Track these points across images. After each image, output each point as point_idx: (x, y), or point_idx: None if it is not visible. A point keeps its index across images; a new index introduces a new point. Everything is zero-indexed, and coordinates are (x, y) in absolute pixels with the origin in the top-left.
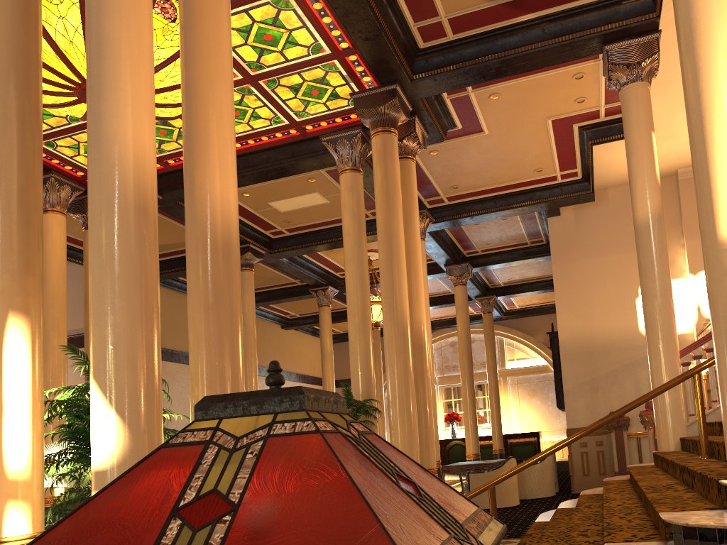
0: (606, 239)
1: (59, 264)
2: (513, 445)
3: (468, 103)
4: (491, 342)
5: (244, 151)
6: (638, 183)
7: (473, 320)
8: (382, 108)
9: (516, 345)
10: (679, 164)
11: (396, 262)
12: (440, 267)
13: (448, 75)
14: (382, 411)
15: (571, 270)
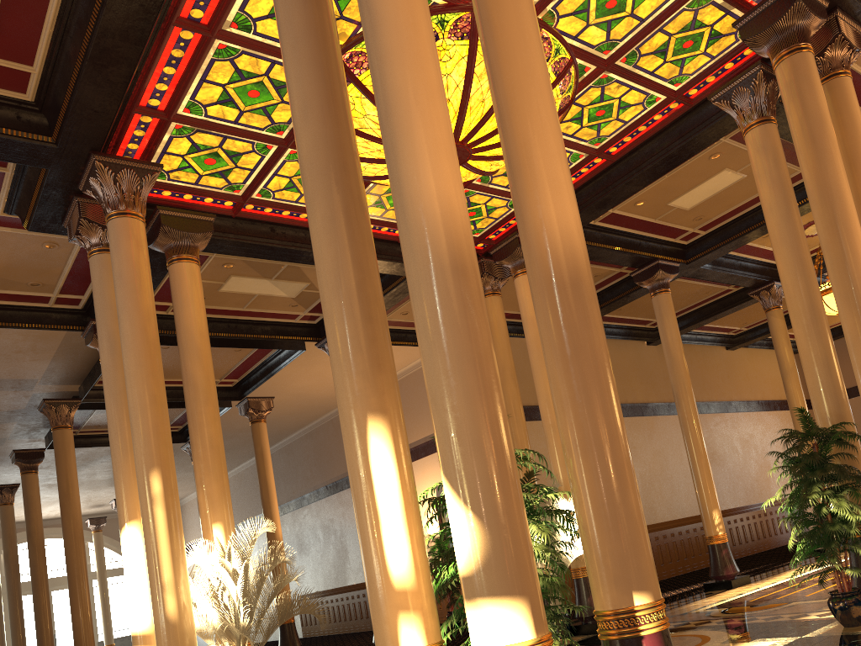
0: None
1: None
2: None
3: None
4: None
5: (622, 153)
6: None
7: None
8: (781, 23)
9: None
10: None
11: (843, 226)
12: None
13: None
14: None
15: None
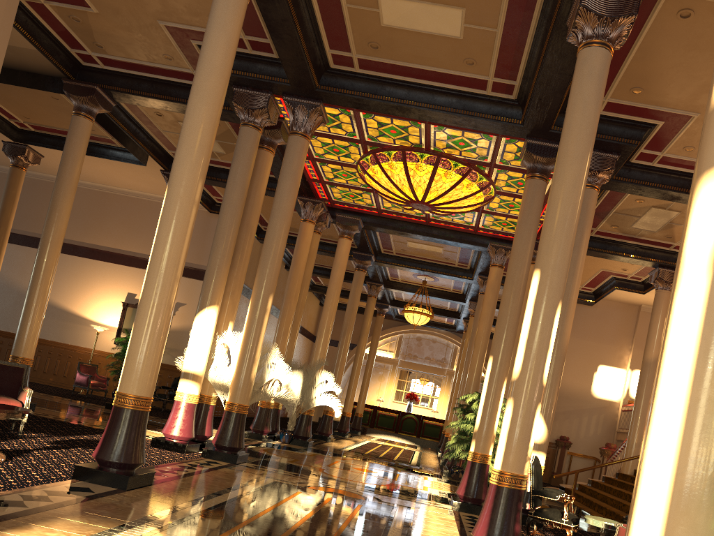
0: (588, 329)
1: (306, 257)
2: None
3: None
4: None
5: (433, 225)
6: (652, 340)
7: (442, 327)
8: None
9: None
10: (644, 302)
11: None
12: (462, 298)
13: None
14: (369, 378)
15: None
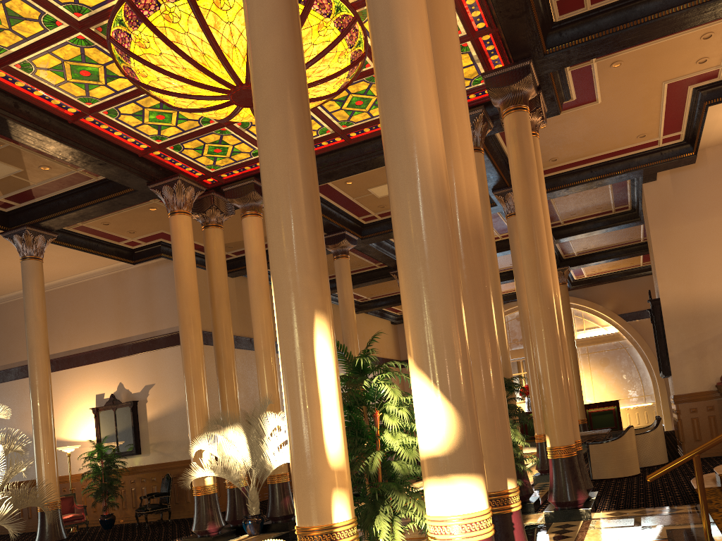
0: (707, 201)
1: (190, 263)
2: (592, 414)
3: (588, 74)
4: (567, 313)
5: (359, 140)
6: None
7: None
8: (515, 86)
9: (584, 315)
10: None
11: (539, 240)
12: None
13: (582, 47)
14: None
15: (670, 235)
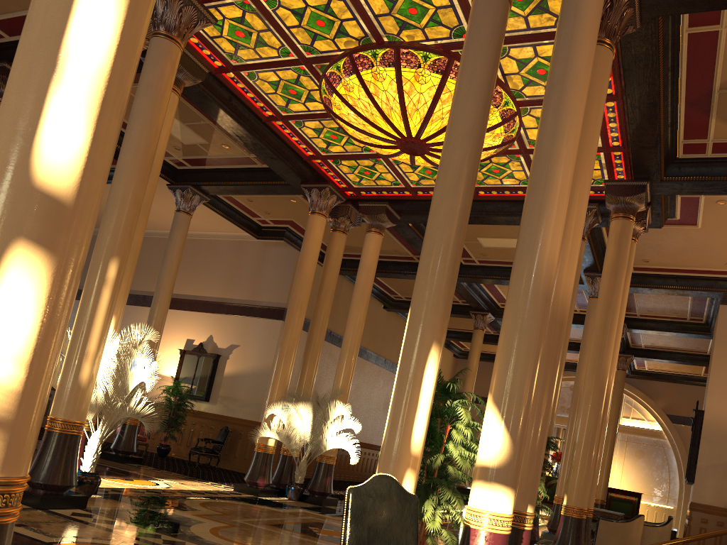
0: None
1: (314, 258)
2: (613, 499)
3: (695, 203)
4: (618, 398)
5: (484, 198)
6: None
7: None
8: (629, 198)
9: (634, 405)
10: None
11: (609, 330)
12: None
13: (694, 183)
14: None
15: None
